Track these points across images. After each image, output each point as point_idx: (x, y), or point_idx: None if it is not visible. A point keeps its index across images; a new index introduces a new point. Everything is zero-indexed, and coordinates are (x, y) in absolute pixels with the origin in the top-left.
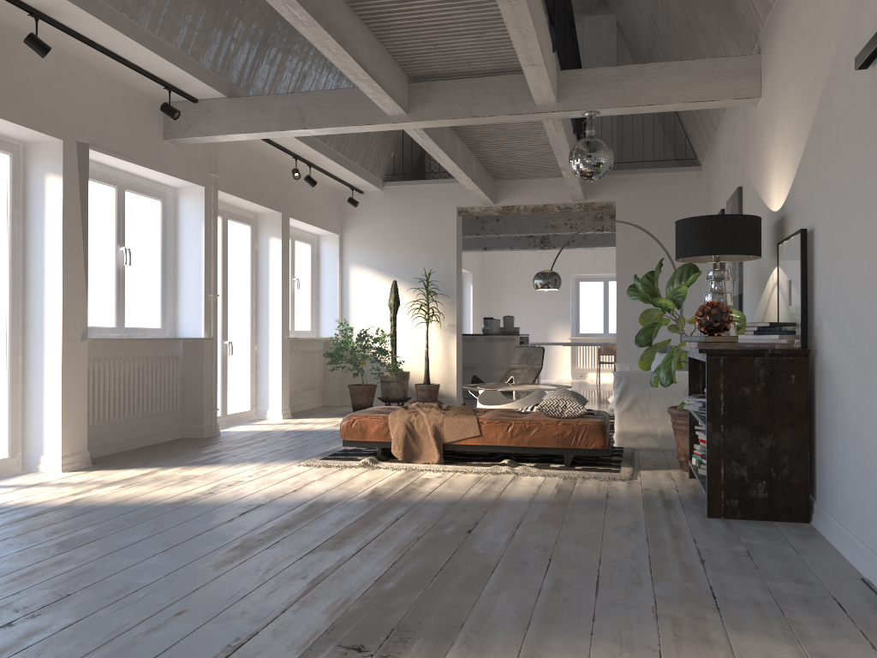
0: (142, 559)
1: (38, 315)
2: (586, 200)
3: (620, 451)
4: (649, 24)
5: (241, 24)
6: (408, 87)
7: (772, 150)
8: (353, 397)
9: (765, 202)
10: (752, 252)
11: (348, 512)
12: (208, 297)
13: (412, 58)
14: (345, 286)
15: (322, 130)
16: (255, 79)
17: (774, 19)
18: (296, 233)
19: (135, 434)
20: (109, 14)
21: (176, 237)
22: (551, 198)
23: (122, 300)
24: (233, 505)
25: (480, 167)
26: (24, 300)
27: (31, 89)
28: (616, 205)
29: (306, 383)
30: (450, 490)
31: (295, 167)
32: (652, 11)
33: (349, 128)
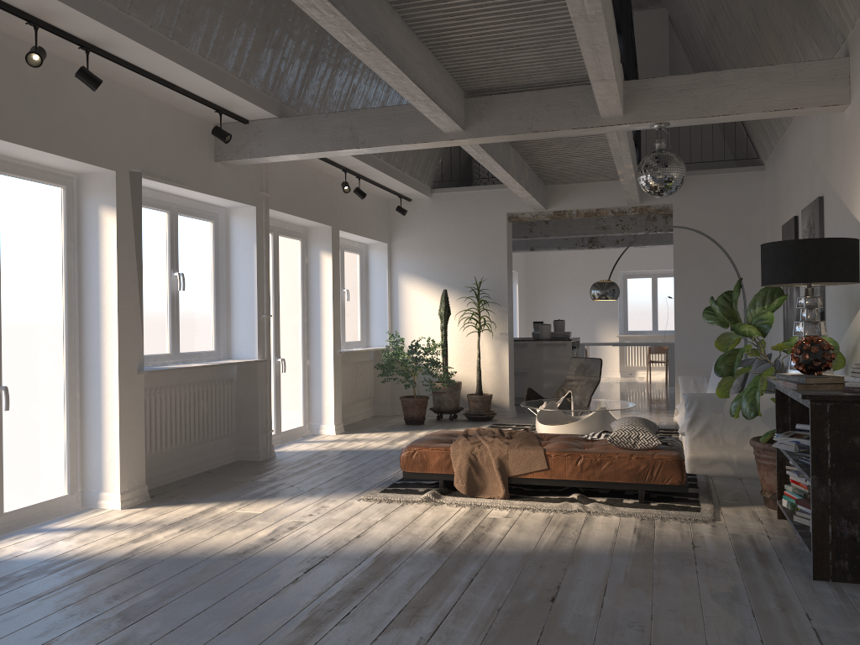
0: (207, 640)
1: (94, 349)
2: (641, 204)
3: (694, 480)
4: (708, 19)
5: (291, 42)
6: (464, 103)
7: None
8: (405, 410)
9: (857, 218)
10: (850, 278)
11: (417, 569)
12: (261, 318)
13: (469, 73)
14: (394, 295)
15: (375, 149)
16: (305, 96)
17: None
18: (345, 243)
19: (192, 461)
20: (159, 42)
21: (229, 258)
22: (604, 202)
23: (176, 325)
24: (296, 557)
25: (532, 174)
26: (80, 334)
27: (83, 121)
28: (673, 208)
29: (357, 394)
30: (521, 536)
31: (345, 180)
32: (712, 6)
33: (404, 146)
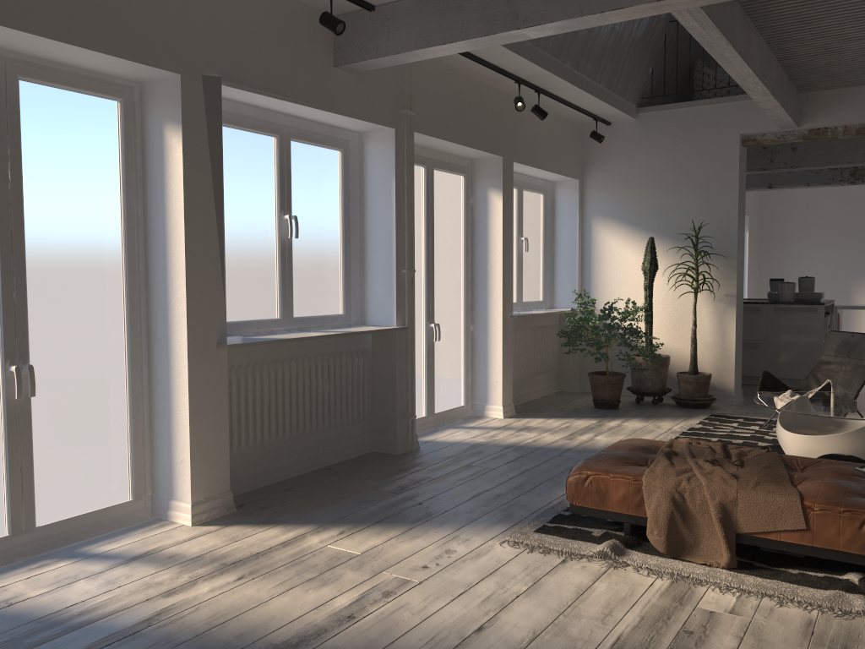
0: None
1: (161, 315)
2: None
3: None
4: None
5: None
6: None
7: None
8: (594, 390)
9: None
10: None
11: None
12: (401, 274)
13: None
14: (586, 244)
15: (543, 28)
16: None
17: None
18: (525, 181)
19: (308, 454)
20: None
21: (363, 197)
22: None
23: (288, 283)
24: None
25: (782, 74)
26: (147, 294)
27: (127, 3)
28: None
29: (536, 366)
30: None
31: (518, 95)
32: None
33: (585, 19)
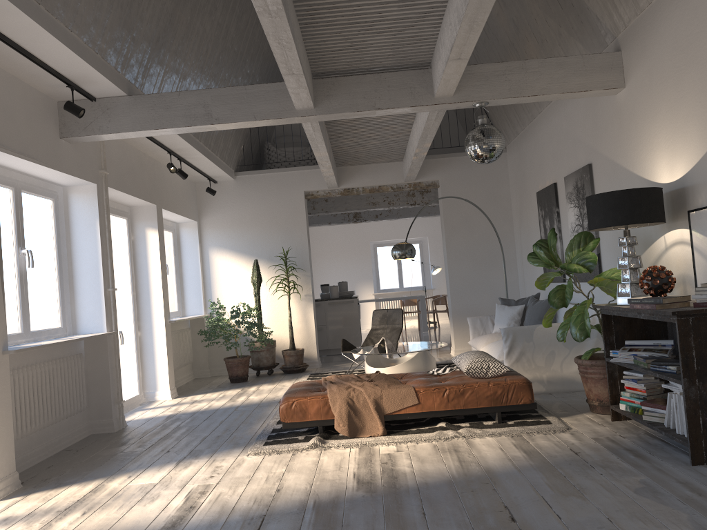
0: None
1: None
2: (415, 181)
3: None
4: None
5: (140, 24)
6: (312, 83)
7: (653, 131)
8: (230, 370)
9: (642, 176)
10: (663, 219)
11: (364, 512)
12: (107, 292)
13: (323, 55)
14: (206, 267)
15: (228, 125)
16: (148, 78)
17: (648, 20)
18: None
19: (50, 441)
20: (29, 5)
21: (69, 235)
22: (385, 180)
23: (26, 303)
24: (233, 521)
25: (333, 155)
26: None
27: None
28: (440, 183)
29: (180, 360)
30: (428, 466)
31: (170, 161)
32: None
33: (256, 122)
